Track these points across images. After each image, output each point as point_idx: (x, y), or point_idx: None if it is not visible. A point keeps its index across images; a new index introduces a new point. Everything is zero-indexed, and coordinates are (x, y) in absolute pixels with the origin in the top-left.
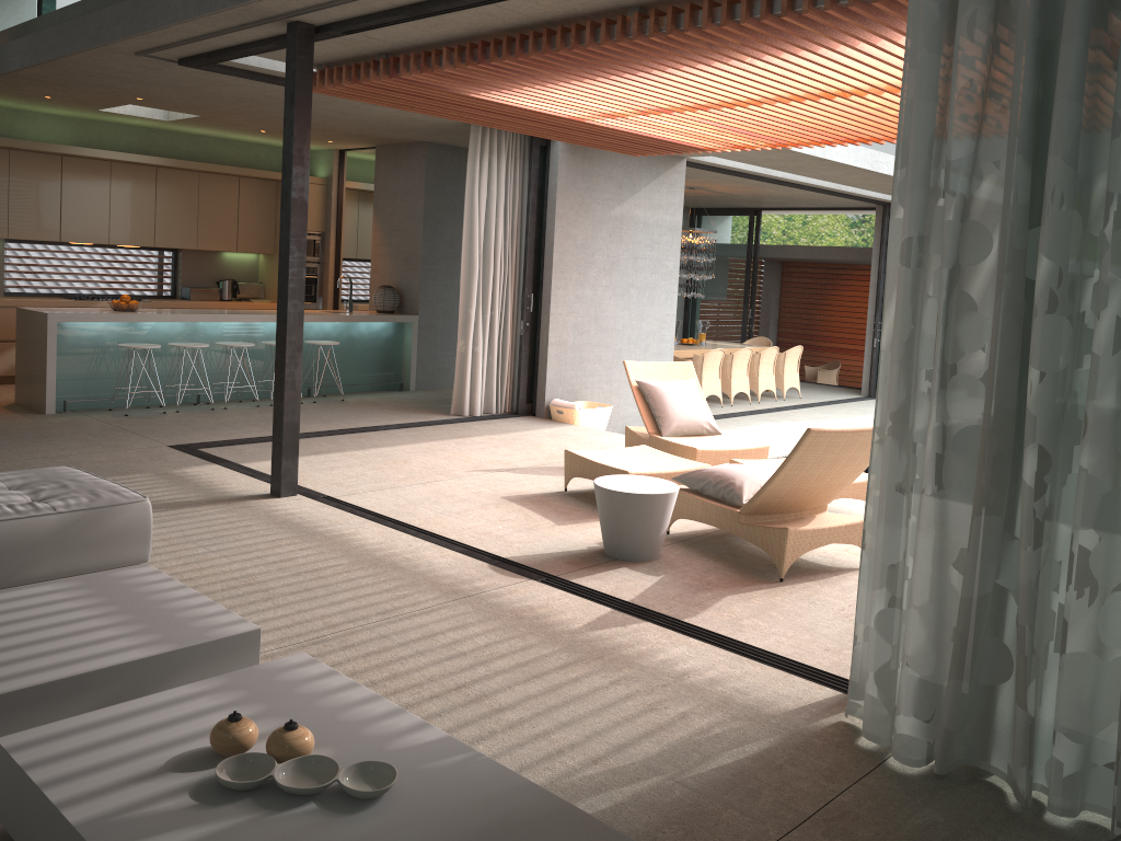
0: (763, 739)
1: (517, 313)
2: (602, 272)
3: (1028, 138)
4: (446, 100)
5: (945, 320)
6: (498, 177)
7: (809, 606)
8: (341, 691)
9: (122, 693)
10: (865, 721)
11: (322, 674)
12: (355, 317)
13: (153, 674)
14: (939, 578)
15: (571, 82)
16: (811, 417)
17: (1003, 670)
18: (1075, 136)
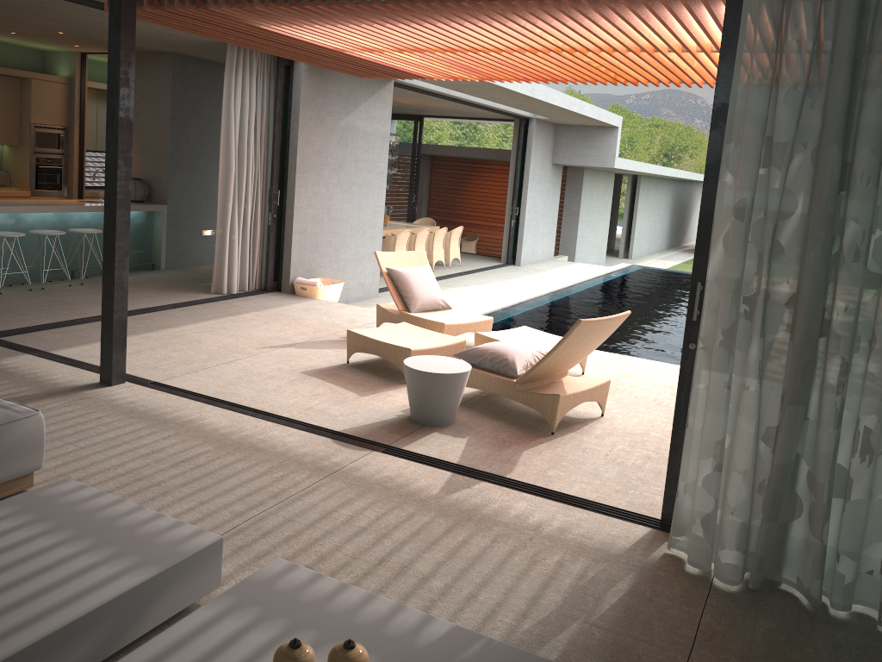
0: (625, 577)
1: (264, 206)
2: (333, 172)
3: (842, 132)
4: (234, 28)
5: (769, 262)
6: (250, 91)
7: (583, 454)
8: (338, 594)
9: (122, 619)
10: (692, 553)
11: (310, 578)
12: None
13: (146, 596)
14: (756, 450)
15: (361, 25)
16: (476, 282)
17: (794, 511)
18: (880, 134)
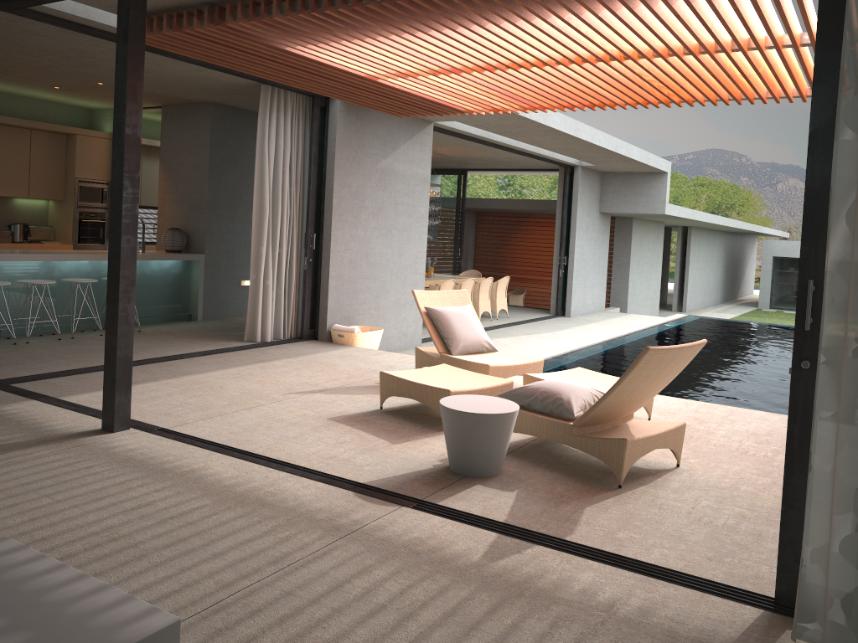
0: None
1: (300, 251)
2: (371, 215)
3: None
4: (259, 53)
5: None
6: (285, 132)
7: (660, 511)
8: None
9: None
10: None
11: None
12: (148, 255)
13: None
14: None
15: (389, 37)
16: (524, 333)
17: None
18: None
